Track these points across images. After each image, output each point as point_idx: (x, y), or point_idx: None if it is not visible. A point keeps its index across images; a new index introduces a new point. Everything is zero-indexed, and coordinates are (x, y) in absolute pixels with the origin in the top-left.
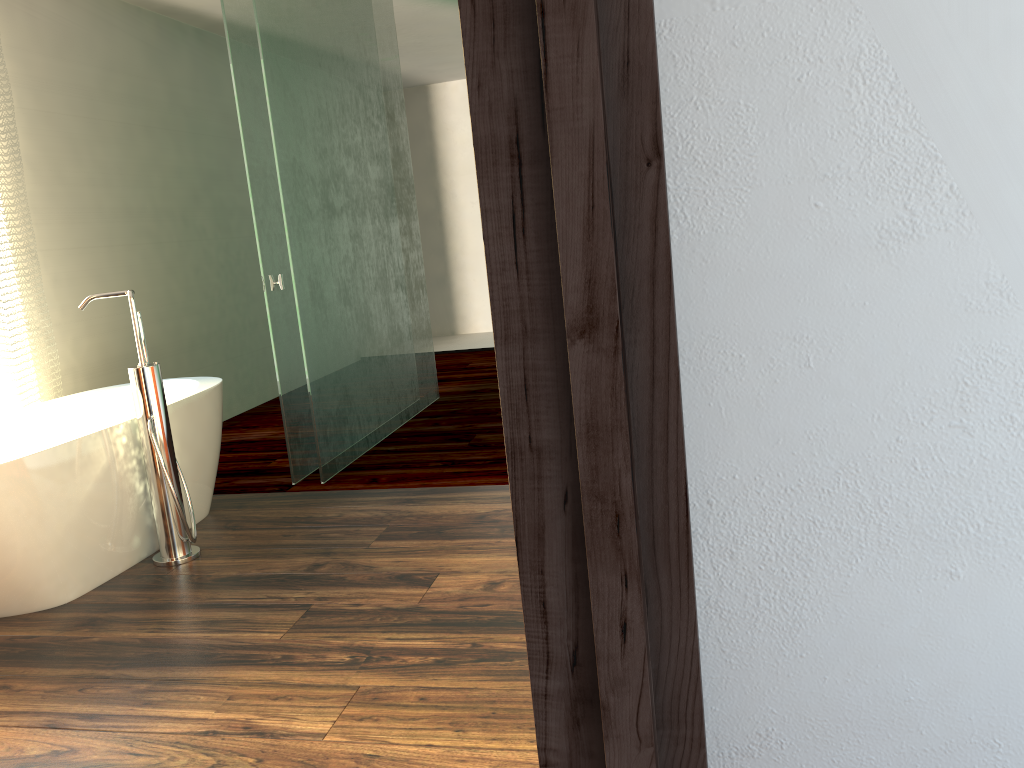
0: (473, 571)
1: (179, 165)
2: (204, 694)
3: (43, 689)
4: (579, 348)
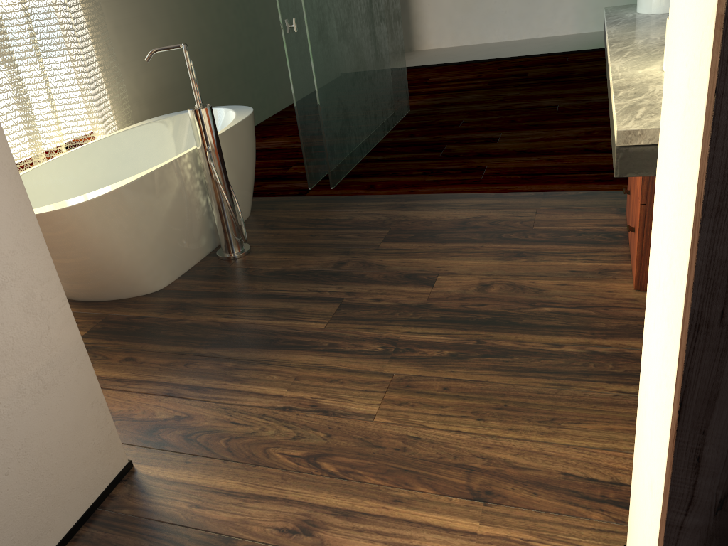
0: (466, 273)
1: None
2: (276, 374)
3: (158, 363)
4: None
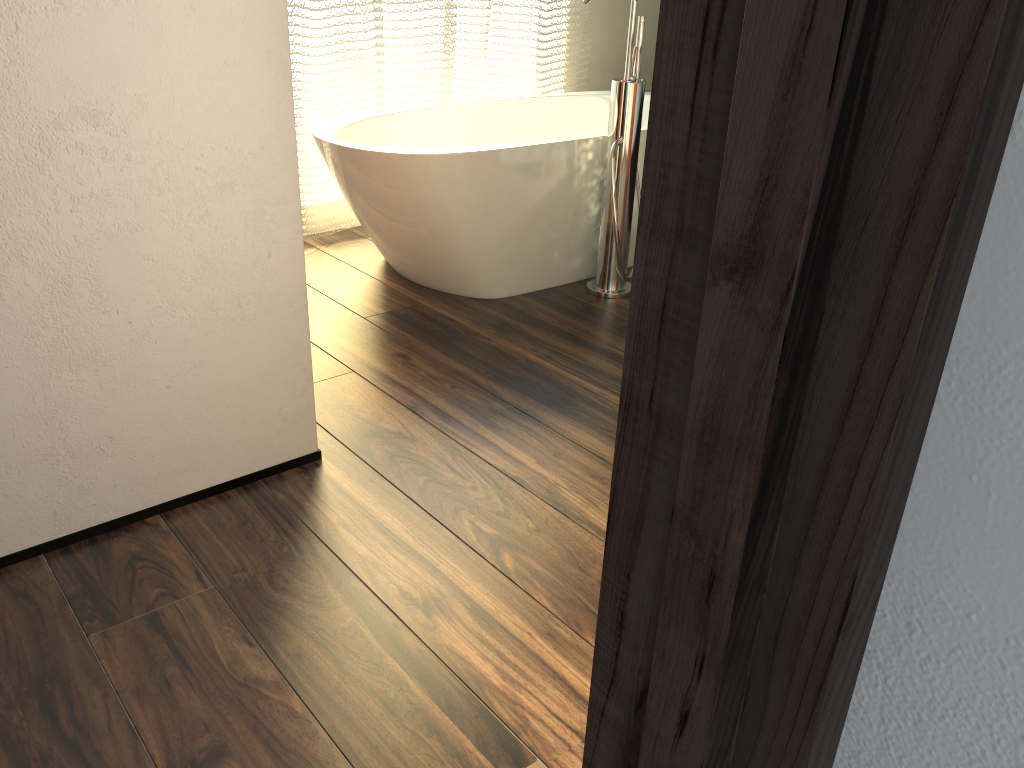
0: None
1: None
2: (538, 440)
3: (428, 372)
4: (721, 296)
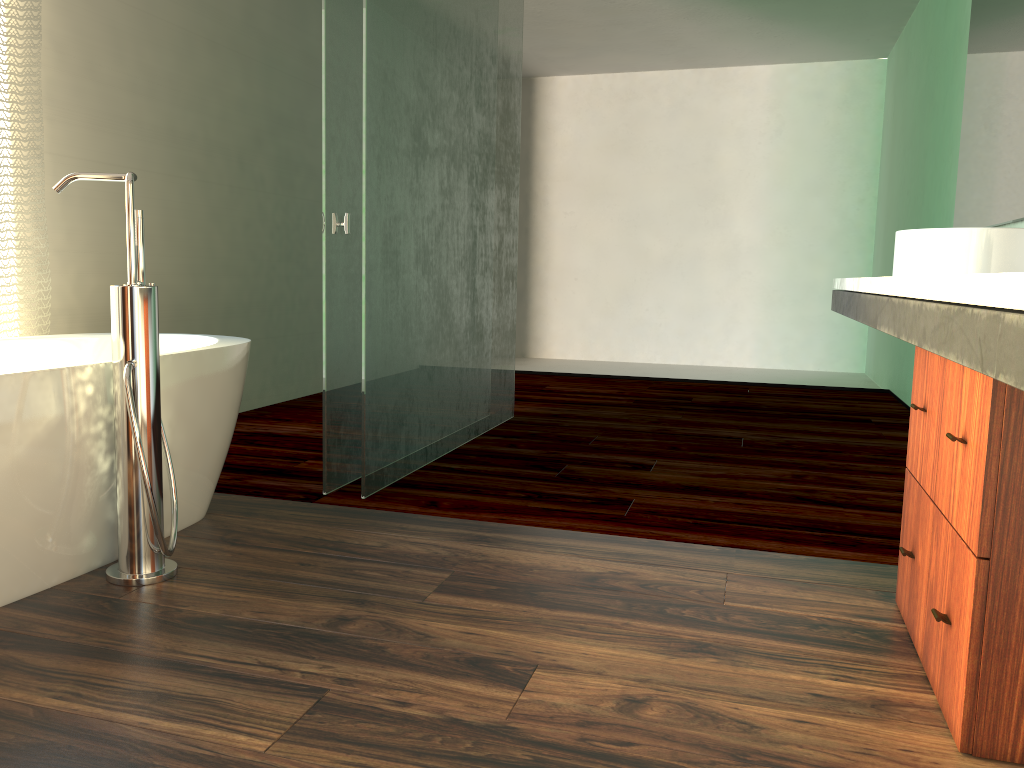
0: (594, 671)
1: (244, 97)
2: None
3: None
4: None
